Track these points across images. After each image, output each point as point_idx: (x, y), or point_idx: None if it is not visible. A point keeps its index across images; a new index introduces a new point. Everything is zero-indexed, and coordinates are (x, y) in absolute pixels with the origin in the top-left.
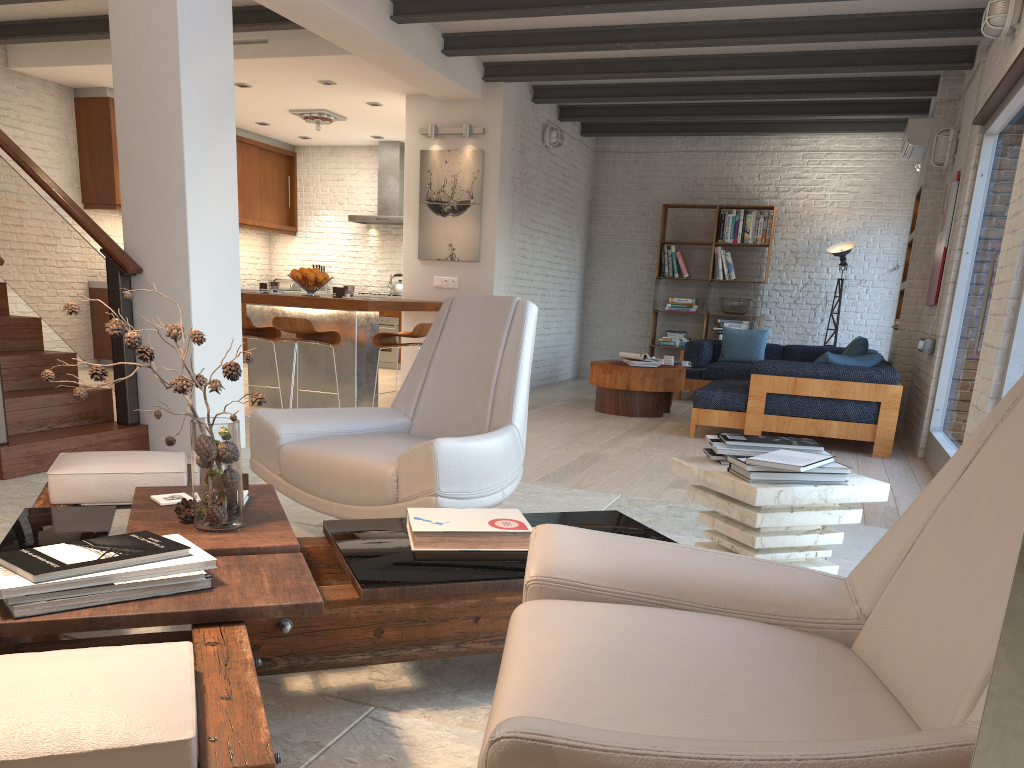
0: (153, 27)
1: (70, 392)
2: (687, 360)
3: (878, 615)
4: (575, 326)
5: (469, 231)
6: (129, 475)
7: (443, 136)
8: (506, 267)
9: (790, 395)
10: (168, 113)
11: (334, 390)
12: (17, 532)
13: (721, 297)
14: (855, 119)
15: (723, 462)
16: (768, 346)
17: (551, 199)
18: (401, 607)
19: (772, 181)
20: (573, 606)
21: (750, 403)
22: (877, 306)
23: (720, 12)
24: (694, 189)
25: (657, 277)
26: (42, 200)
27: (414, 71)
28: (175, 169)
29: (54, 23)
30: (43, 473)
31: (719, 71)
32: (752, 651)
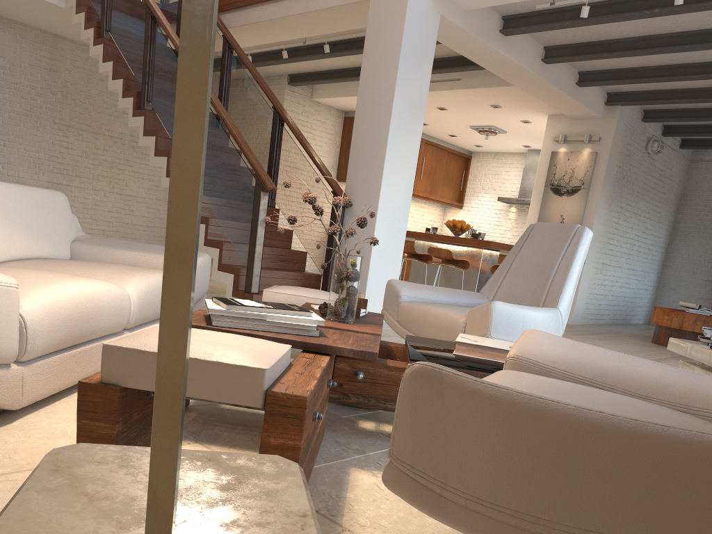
0: (385, 61)
1: (298, 272)
2: None
3: None
4: (652, 286)
5: (576, 207)
6: (305, 298)
7: (569, 142)
8: (600, 234)
9: None
10: (384, 111)
11: None
12: None
13: None
14: None
15: (710, 344)
16: None
17: (646, 191)
18: None
19: None
20: (533, 375)
21: None
22: None
23: None
24: None
25: None
26: (307, 162)
27: (554, 96)
28: (381, 144)
29: (340, 71)
30: None
31: None
32: (650, 414)
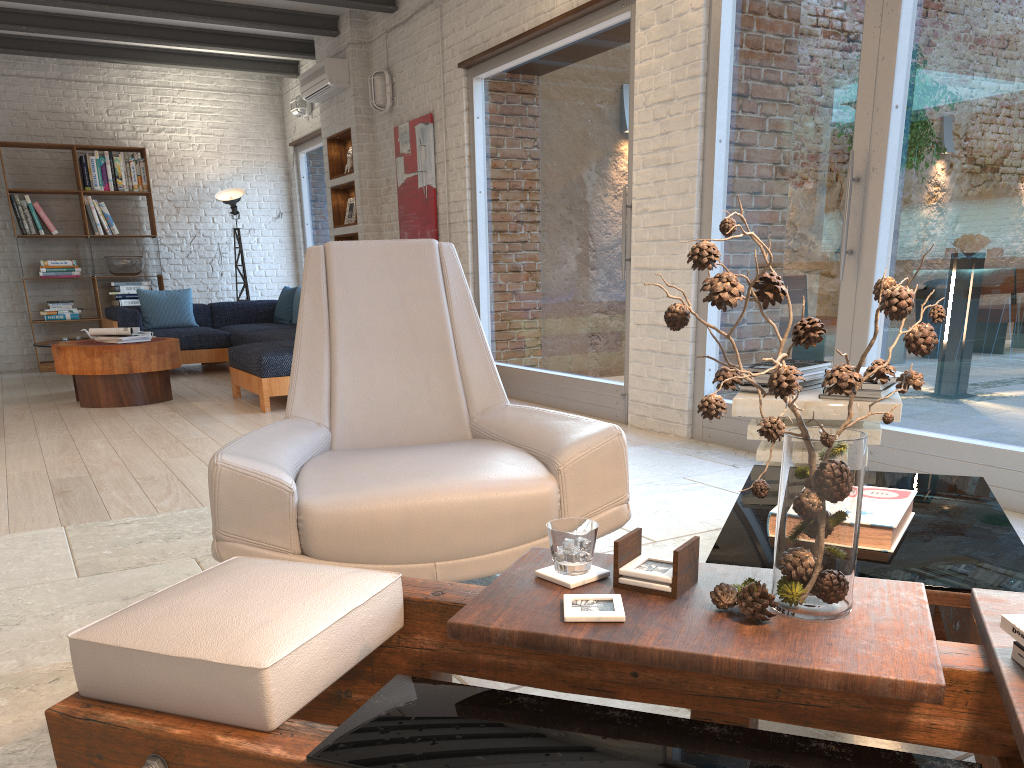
0: None
1: None
2: None
3: None
4: None
5: None
6: (354, 613)
7: None
8: None
9: None
10: None
11: None
12: None
13: (101, 256)
14: (217, 54)
15: None
16: (194, 306)
17: None
18: None
19: (126, 119)
20: None
21: None
22: (272, 255)
23: None
24: (28, 124)
25: (19, 235)
26: None
27: None
28: None
29: None
30: None
31: None
32: None
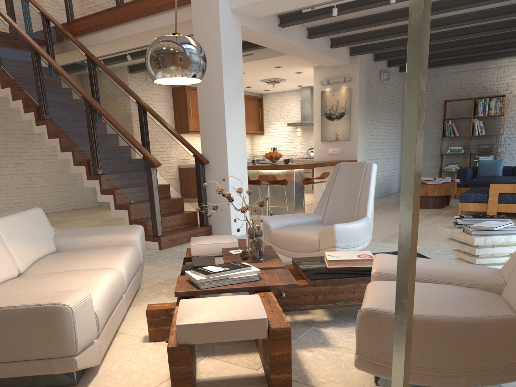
0: (212, 63)
1: (182, 213)
2: (458, 178)
3: (510, 281)
4: (399, 165)
5: (344, 126)
6: (218, 244)
7: (331, 83)
8: (363, 141)
9: (511, 193)
10: (218, 97)
11: (285, 205)
12: (185, 265)
13: (477, 144)
14: None
15: (461, 227)
16: (504, 167)
17: (385, 105)
18: (324, 287)
19: (504, 81)
20: (389, 282)
21: (490, 198)
22: None
23: (467, 9)
24: (461, 90)
25: (442, 137)
26: (170, 137)
27: (317, 57)
28: (221, 119)
29: None
30: (175, 246)
31: (469, 35)
32: (457, 295)
